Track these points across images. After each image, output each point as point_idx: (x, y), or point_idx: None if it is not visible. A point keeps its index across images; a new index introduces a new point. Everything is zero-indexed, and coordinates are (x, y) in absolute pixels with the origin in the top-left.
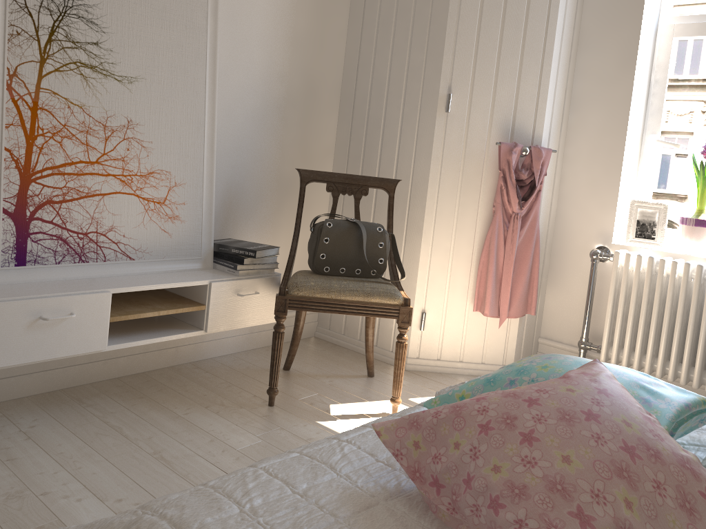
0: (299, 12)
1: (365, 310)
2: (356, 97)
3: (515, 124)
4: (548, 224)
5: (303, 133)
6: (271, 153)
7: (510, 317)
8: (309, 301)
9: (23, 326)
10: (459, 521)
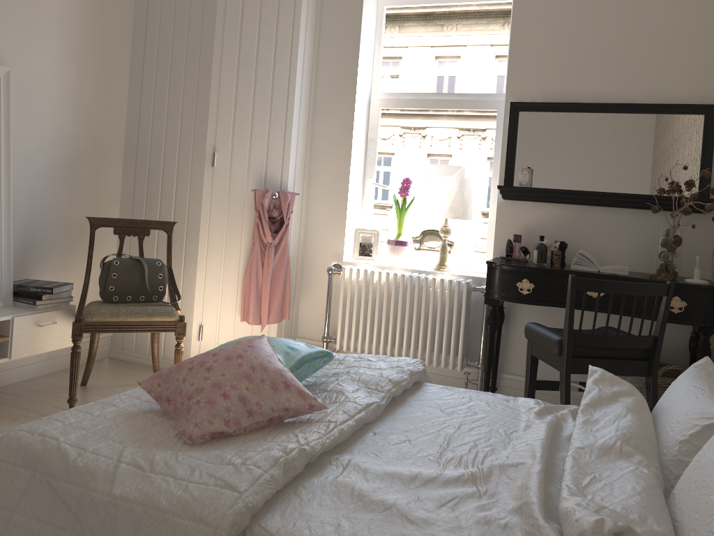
0: (84, 84)
1: (149, 327)
2: (138, 152)
3: (267, 174)
4: (298, 249)
5: (91, 184)
6: (63, 203)
7: (270, 323)
8: (101, 325)
9: None
10: (178, 414)
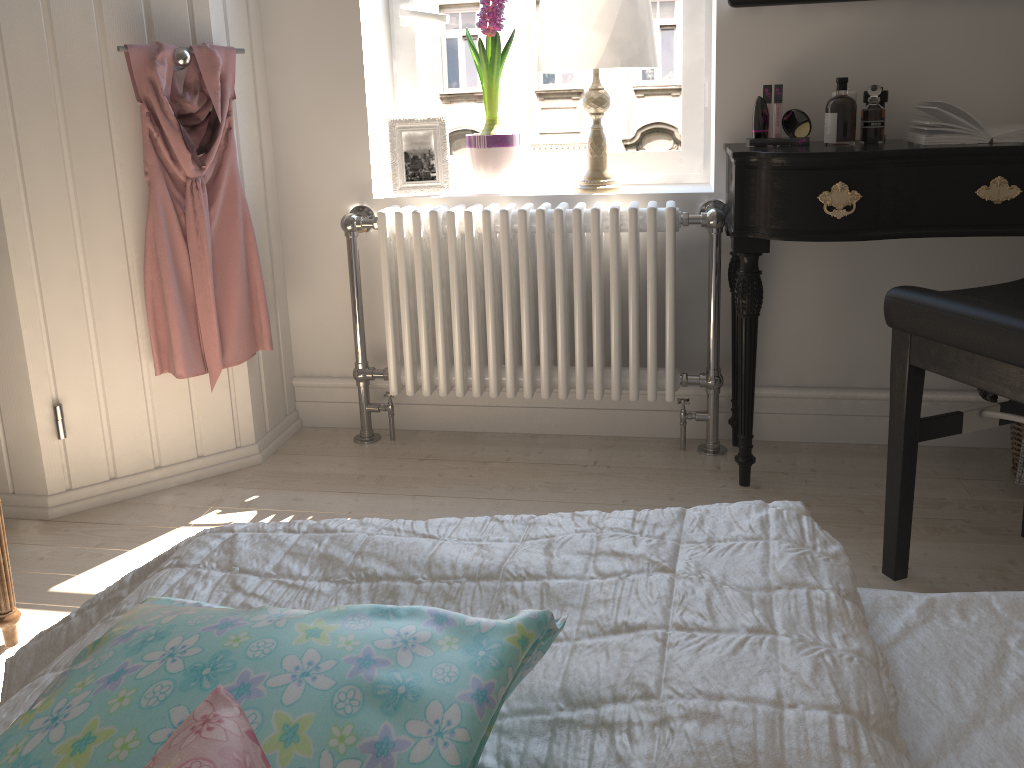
0: None
1: None
2: None
3: (151, 6)
4: (265, 186)
5: None
6: None
7: (230, 366)
8: None
9: None
10: None
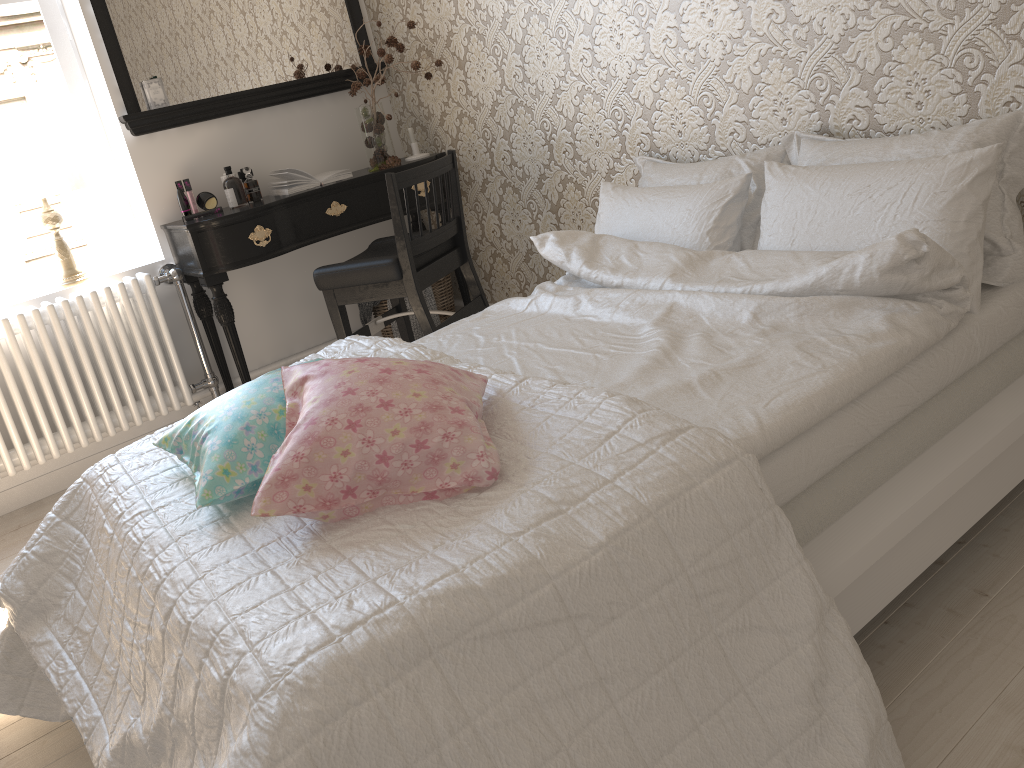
0: None
1: None
2: None
3: None
4: None
5: None
6: None
7: None
8: None
9: None
10: (381, 497)
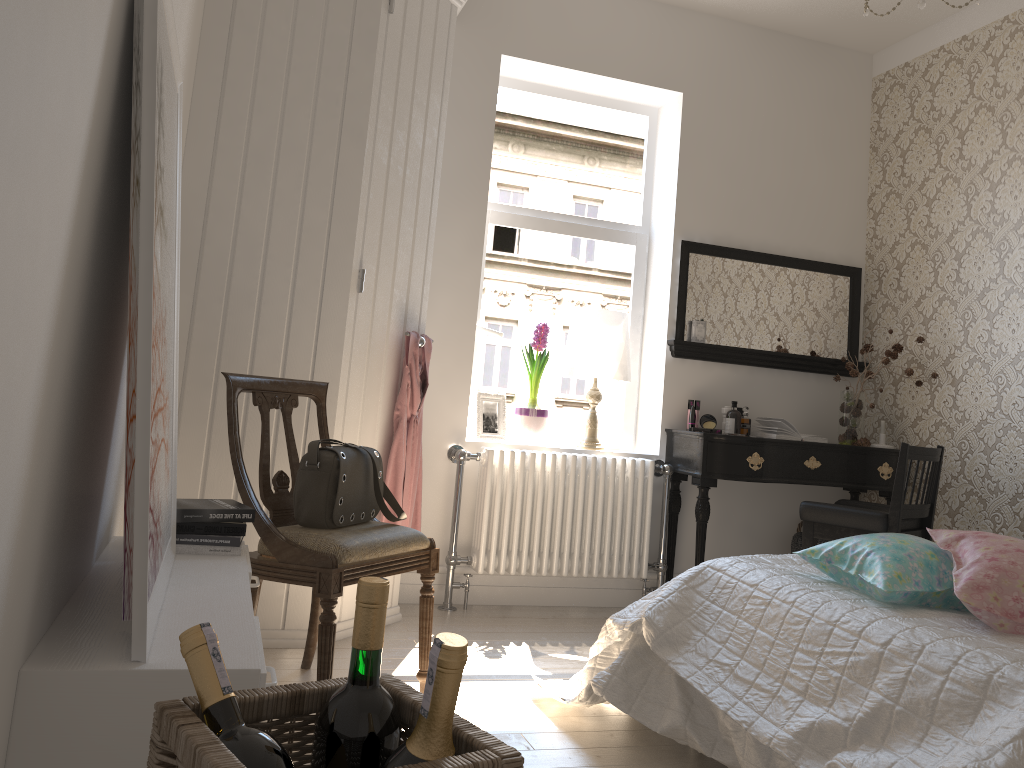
0: None
1: (404, 564)
2: (206, 255)
3: (408, 309)
4: None
5: None
6: None
7: None
8: (358, 568)
9: None
10: None
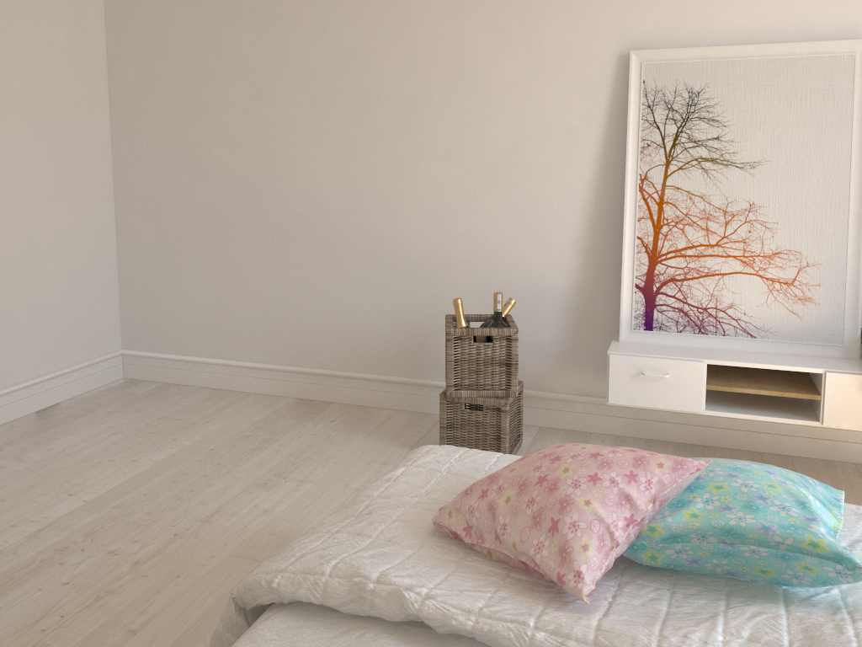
0: None
1: None
2: None
3: None
4: None
5: None
6: None
7: None
8: None
9: (628, 376)
10: None
